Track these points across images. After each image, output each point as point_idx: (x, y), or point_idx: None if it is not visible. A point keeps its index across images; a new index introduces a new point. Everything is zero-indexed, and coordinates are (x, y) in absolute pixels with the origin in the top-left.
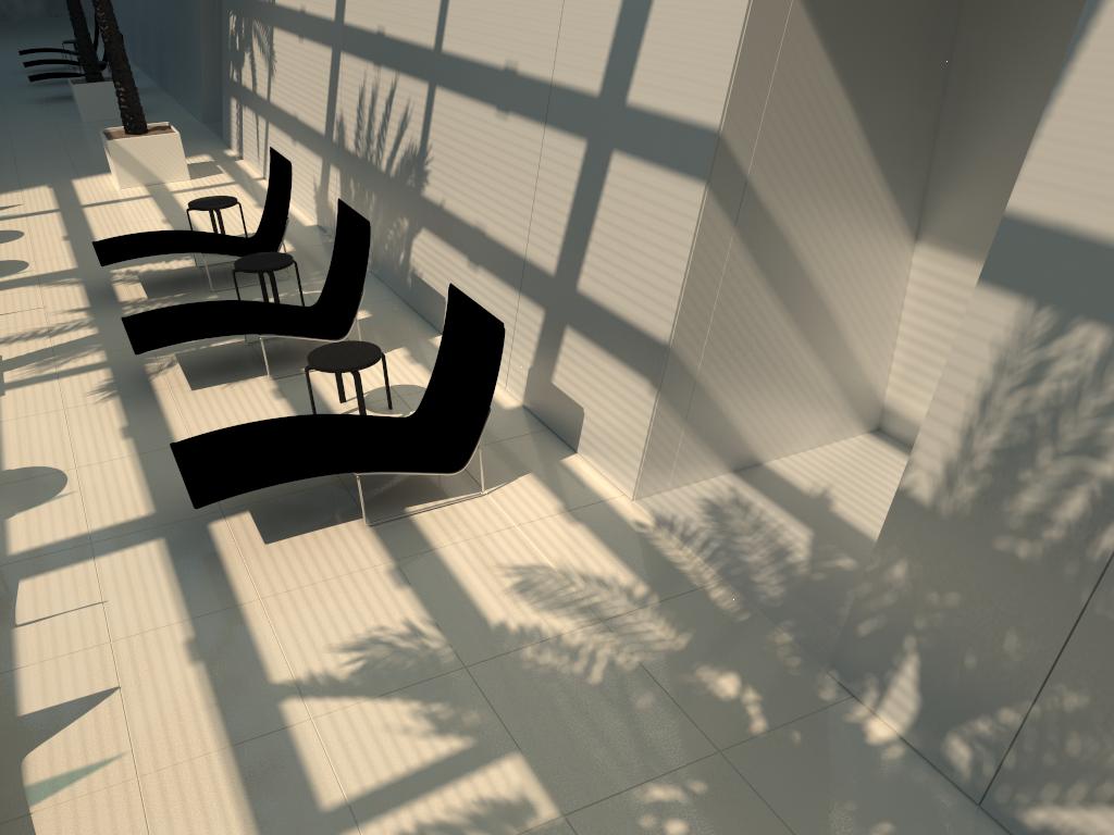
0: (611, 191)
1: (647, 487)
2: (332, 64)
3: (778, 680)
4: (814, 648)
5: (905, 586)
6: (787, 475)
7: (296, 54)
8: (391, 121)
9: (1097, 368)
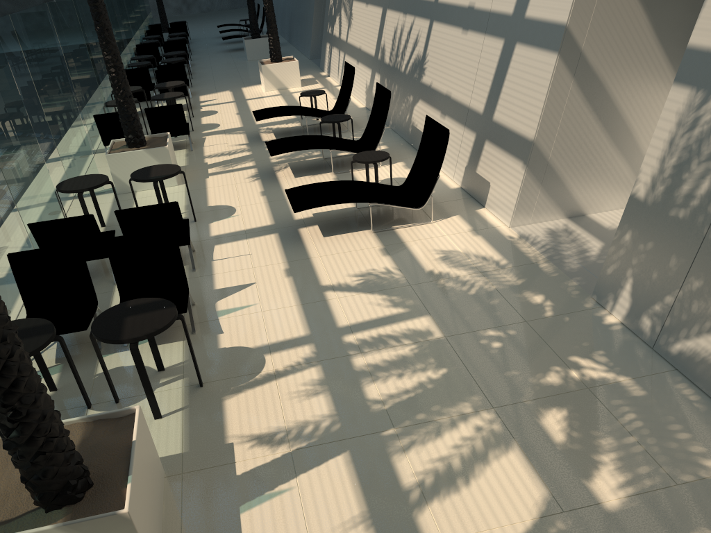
0: (513, 64)
1: (518, 221)
2: (381, 16)
3: (564, 298)
4: (587, 288)
5: (629, 244)
6: (598, 220)
7: (363, 14)
8: (409, 43)
9: None
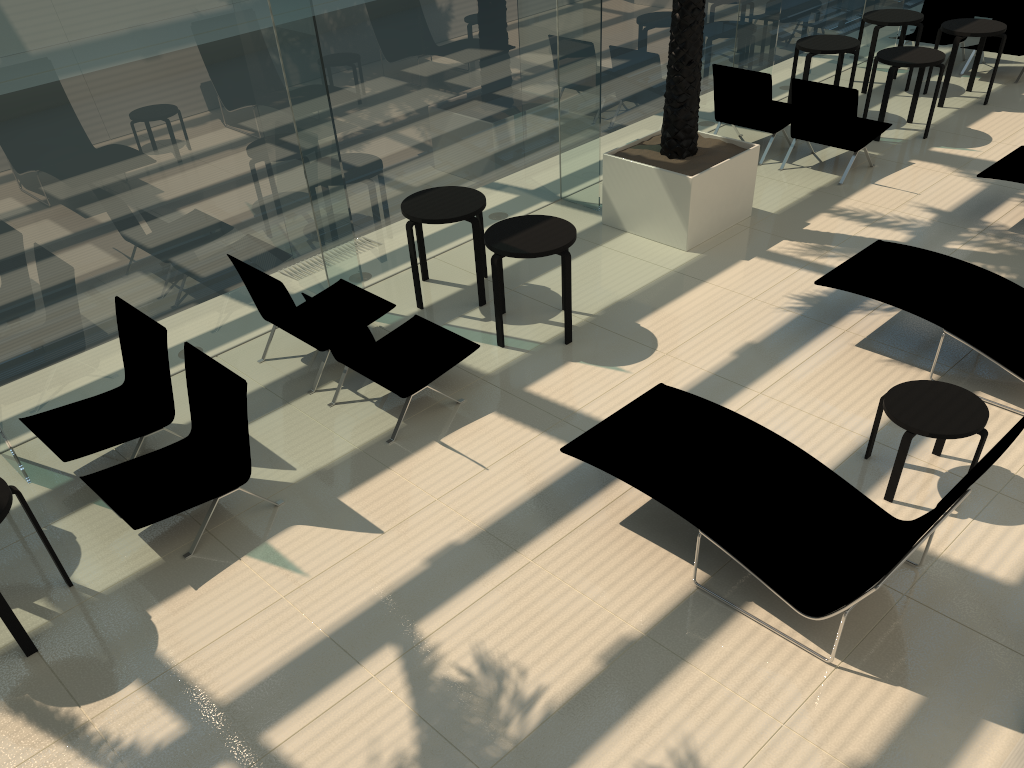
0: None
1: None
2: None
3: None
4: None
5: None
6: None
7: None
8: None
9: None
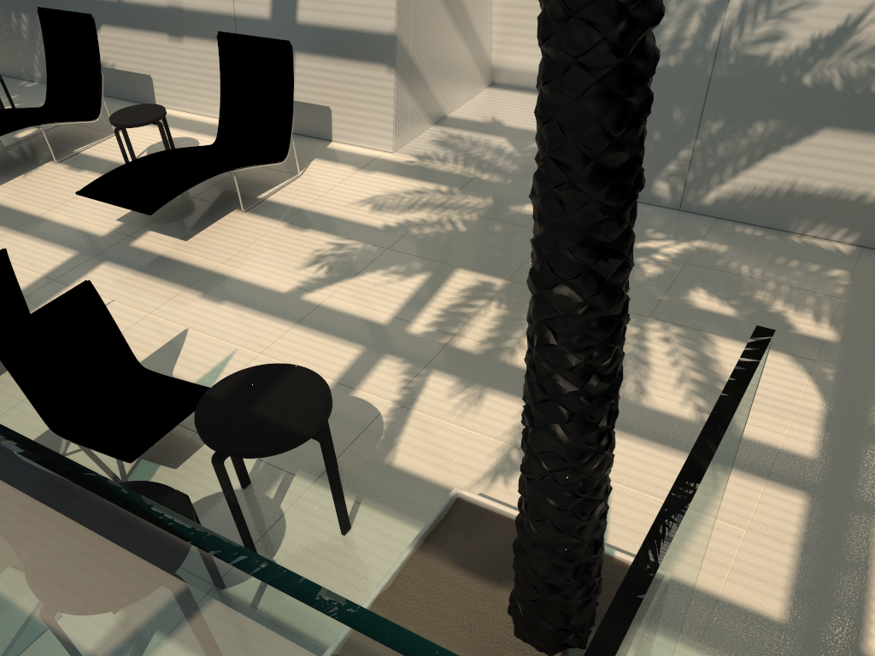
0: None
1: (399, 142)
2: None
3: None
4: None
5: None
6: (465, 118)
7: None
8: None
9: None
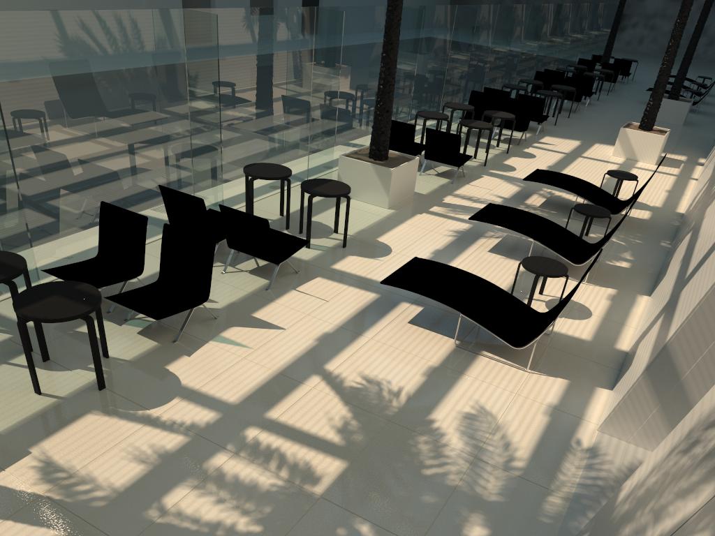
0: None
1: (611, 429)
2: None
3: None
4: None
5: None
6: None
7: None
8: None
9: (701, 459)
